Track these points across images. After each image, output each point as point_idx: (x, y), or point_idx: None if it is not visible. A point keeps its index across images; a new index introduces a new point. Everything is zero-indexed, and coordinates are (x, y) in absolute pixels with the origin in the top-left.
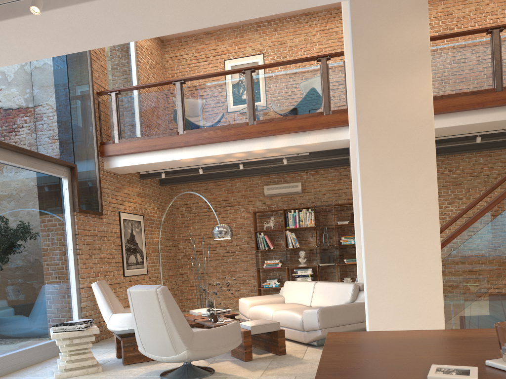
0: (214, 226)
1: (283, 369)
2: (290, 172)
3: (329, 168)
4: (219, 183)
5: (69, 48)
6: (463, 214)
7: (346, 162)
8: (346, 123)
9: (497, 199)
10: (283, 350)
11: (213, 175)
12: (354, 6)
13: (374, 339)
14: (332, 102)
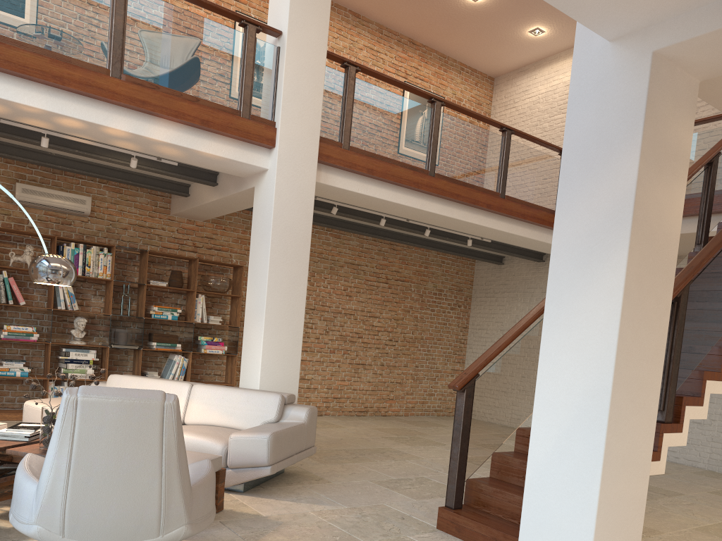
0: (41, 256)
1: (276, 539)
2: (69, 173)
3: (155, 190)
4: None
5: None
6: (520, 333)
7: (184, 190)
8: (272, 144)
9: None
10: (221, 503)
11: None
12: (654, 65)
13: None
14: (254, 102)
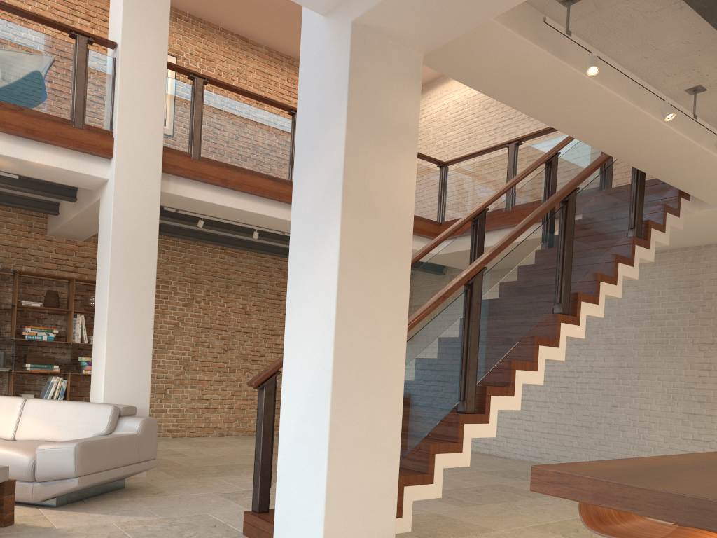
0: None
1: None
2: None
3: (22, 209)
4: None
5: None
6: None
7: (53, 209)
8: (109, 153)
9: (415, 321)
10: (10, 516)
11: None
12: (356, 35)
13: (610, 471)
14: (88, 112)
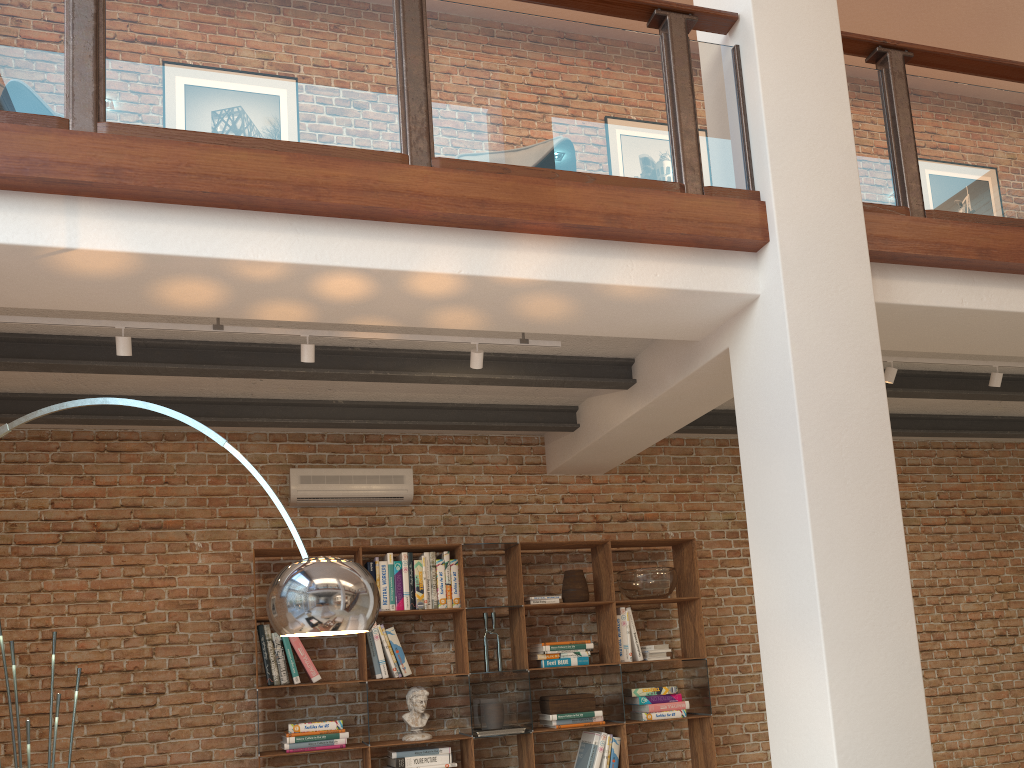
0: (289, 567)
1: None
2: (373, 437)
3: (517, 430)
4: (117, 445)
5: None
6: None
7: (567, 419)
8: (761, 235)
9: None
10: None
11: (113, 406)
12: None
13: None
14: (705, 163)
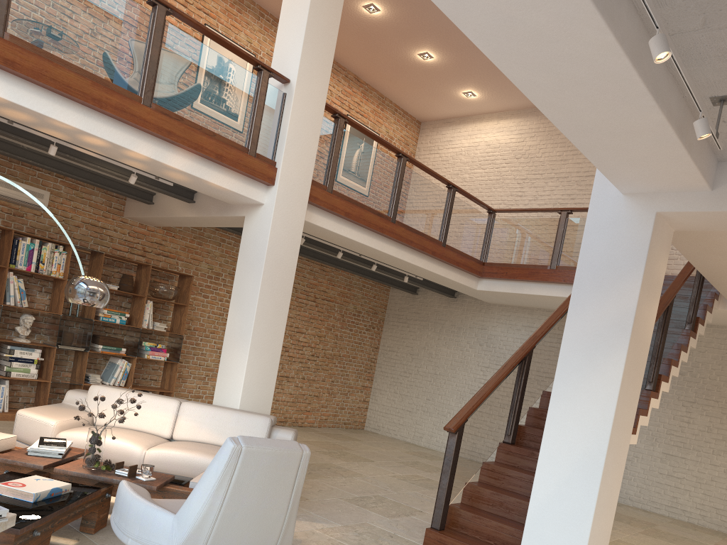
0: (81, 278)
1: None
2: (26, 163)
3: (120, 194)
4: None
5: (477, 28)
6: (496, 386)
7: (148, 198)
8: (272, 182)
9: None
10: None
11: None
12: (655, 221)
13: None
14: (259, 141)
